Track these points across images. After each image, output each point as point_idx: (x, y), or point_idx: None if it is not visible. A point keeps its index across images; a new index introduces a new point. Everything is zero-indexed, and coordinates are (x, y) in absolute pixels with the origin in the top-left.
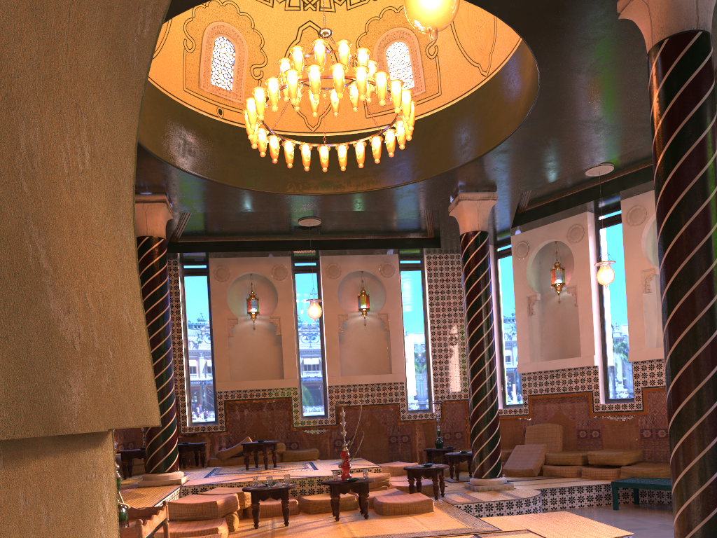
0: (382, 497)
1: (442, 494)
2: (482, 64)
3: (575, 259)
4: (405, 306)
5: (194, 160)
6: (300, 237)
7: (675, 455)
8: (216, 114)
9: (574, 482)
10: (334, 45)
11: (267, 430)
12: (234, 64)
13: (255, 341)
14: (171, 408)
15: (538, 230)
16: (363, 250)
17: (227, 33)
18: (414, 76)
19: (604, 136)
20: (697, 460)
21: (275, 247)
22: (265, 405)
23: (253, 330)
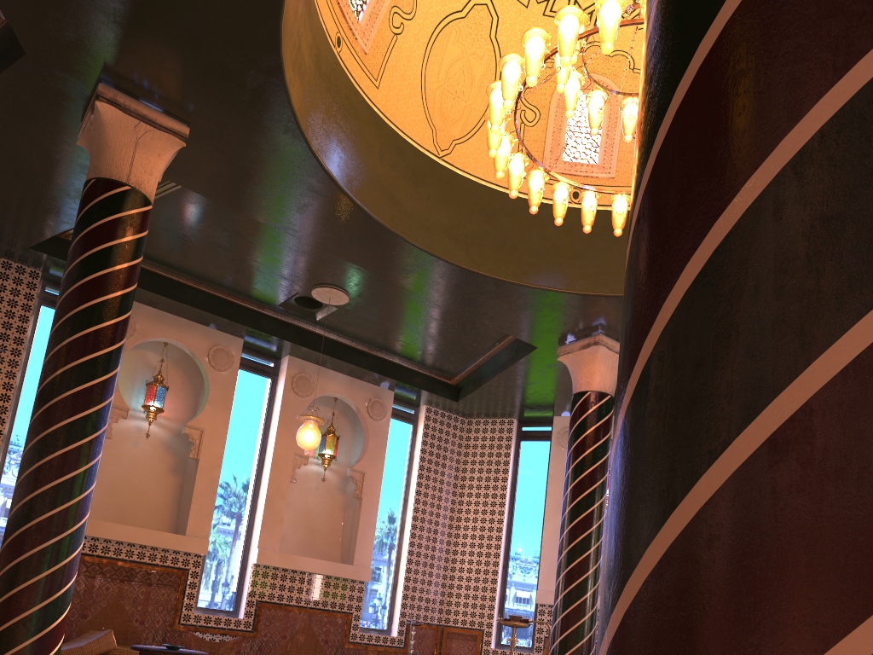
0: None
1: None
2: None
3: None
4: (383, 468)
5: (300, 87)
6: (281, 314)
7: None
8: (333, 40)
9: None
10: (505, 52)
11: (130, 621)
12: None
13: (139, 458)
14: (78, 553)
15: None
16: (358, 369)
17: None
18: (602, 150)
19: None
20: None
21: (234, 316)
22: (139, 576)
23: (140, 438)
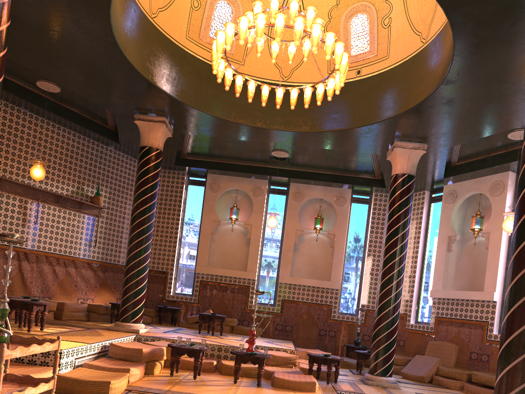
0: (280, 372)
1: (335, 380)
2: (423, 32)
3: (493, 210)
4: (350, 230)
5: (185, 91)
6: (275, 165)
7: (498, 383)
8: (209, 59)
9: (454, 393)
10: None
11: (227, 307)
12: None
13: (232, 240)
14: (143, 276)
15: (467, 183)
16: (323, 182)
17: None
18: (369, 42)
19: (520, 100)
20: (515, 392)
21: (256, 171)
22: (229, 289)
23: (232, 232)
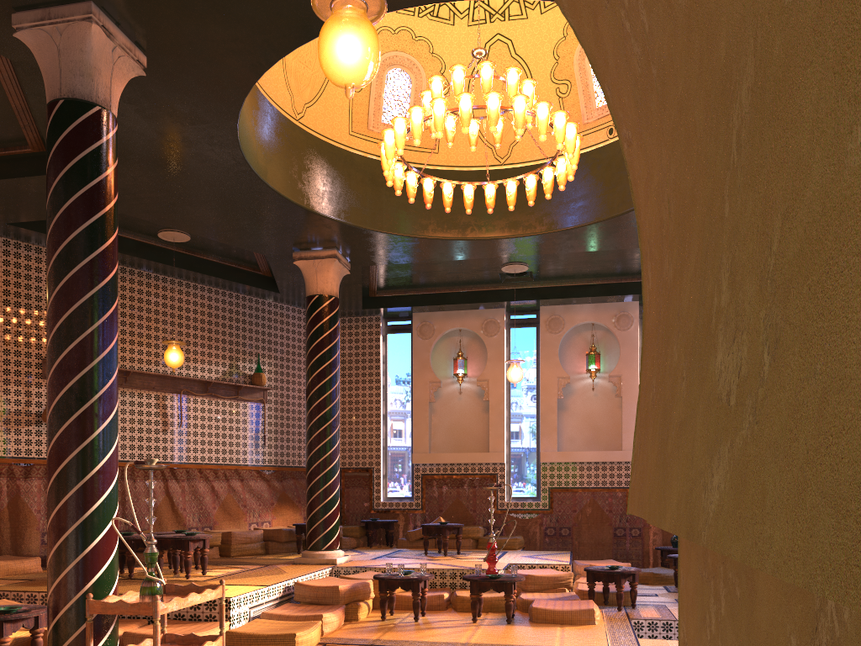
0: (543, 600)
1: (633, 605)
2: None
3: None
4: None
5: (357, 210)
6: (511, 285)
7: None
8: None
9: None
10: (527, 57)
11: (467, 511)
12: (410, 97)
13: (463, 407)
14: (333, 481)
15: None
16: (590, 298)
17: (401, 64)
18: None
19: None
20: None
21: (484, 298)
22: (467, 482)
23: (461, 394)
